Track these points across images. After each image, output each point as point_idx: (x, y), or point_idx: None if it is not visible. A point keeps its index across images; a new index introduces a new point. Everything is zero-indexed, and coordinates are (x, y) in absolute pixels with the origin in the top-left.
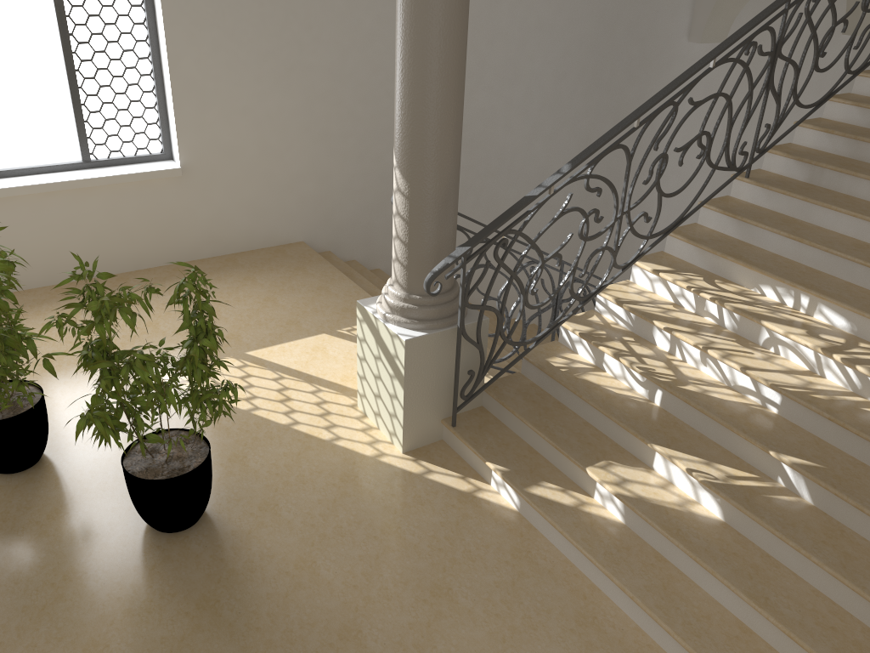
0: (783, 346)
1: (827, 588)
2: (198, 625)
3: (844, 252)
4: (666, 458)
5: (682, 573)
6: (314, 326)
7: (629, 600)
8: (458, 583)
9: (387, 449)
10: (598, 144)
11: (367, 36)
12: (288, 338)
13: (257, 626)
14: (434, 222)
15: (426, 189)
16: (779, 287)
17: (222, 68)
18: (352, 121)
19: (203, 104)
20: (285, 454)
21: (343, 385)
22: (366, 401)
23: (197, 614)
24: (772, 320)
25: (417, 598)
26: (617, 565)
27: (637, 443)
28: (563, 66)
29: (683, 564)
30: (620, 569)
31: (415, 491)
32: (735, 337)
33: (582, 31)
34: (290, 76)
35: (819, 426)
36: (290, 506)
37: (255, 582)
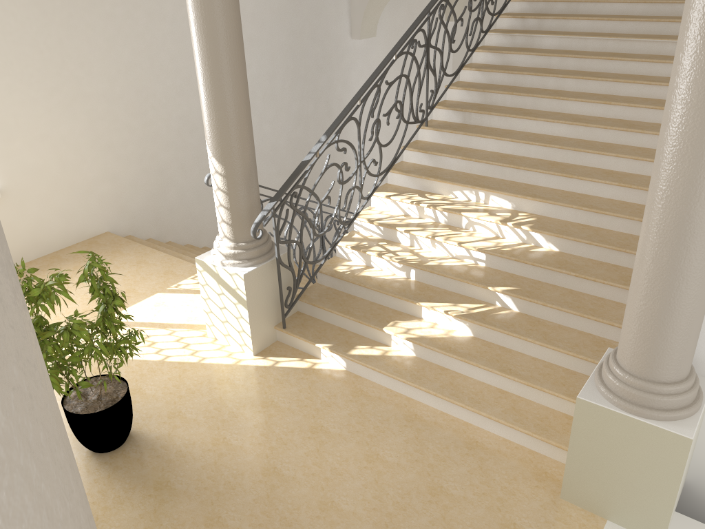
0: (477, 225)
1: (539, 354)
2: (162, 499)
3: (496, 162)
4: (430, 308)
5: (458, 373)
6: (148, 290)
7: (433, 397)
8: (326, 421)
9: (242, 356)
10: (340, 119)
11: (128, 65)
12: (132, 302)
13: (204, 486)
14: (246, 189)
15: (237, 168)
16: (465, 190)
17: (18, 106)
18: (128, 131)
19: (8, 137)
20: (169, 379)
21: (190, 324)
22: (215, 328)
23: (158, 493)
24: (467, 211)
25: (303, 437)
26: (420, 380)
27: (409, 305)
28: (273, 68)
29: (458, 367)
30: (423, 381)
31: (273, 376)
32: (448, 227)
33: (280, 41)
34: (74, 105)
35: (510, 266)
36: (190, 410)
37: (189, 462)
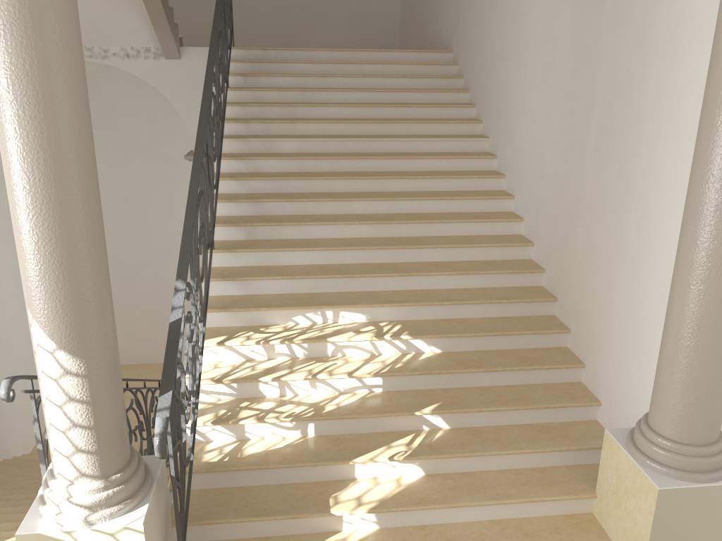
0: (347, 348)
1: (502, 464)
2: None
3: (326, 274)
4: (369, 462)
5: (440, 524)
6: None
7: None
8: None
9: None
10: (187, 255)
11: None
12: None
13: None
14: (116, 387)
15: (105, 356)
16: (308, 313)
17: None
18: None
19: None
20: None
21: None
22: None
23: None
24: (331, 335)
25: None
26: None
27: (336, 468)
28: None
29: (439, 518)
30: None
31: None
32: (312, 360)
33: None
34: None
35: (412, 382)
36: None
37: None
